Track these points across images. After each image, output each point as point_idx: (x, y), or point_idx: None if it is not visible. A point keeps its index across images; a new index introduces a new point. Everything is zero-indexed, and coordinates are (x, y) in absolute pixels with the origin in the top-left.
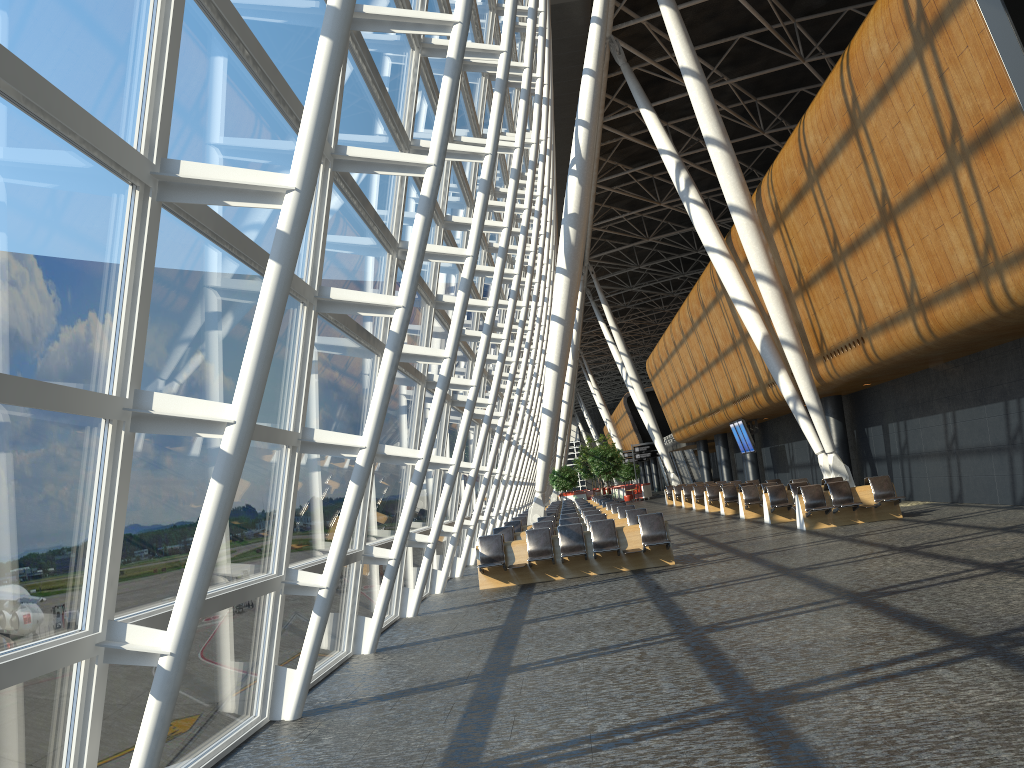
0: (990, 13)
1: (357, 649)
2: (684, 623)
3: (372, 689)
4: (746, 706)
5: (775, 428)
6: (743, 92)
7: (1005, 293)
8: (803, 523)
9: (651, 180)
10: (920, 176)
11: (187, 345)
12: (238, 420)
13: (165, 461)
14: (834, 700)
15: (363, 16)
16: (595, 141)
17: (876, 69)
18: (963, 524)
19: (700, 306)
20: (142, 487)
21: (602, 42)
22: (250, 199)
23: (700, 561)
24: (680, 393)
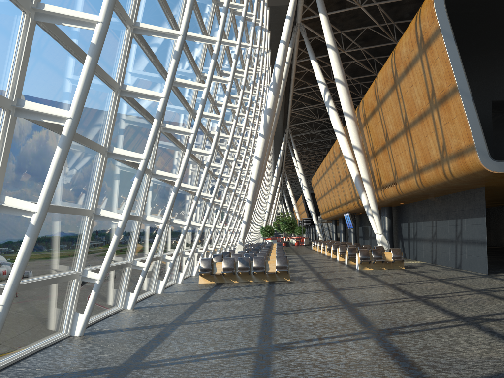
0: (448, 43)
1: (125, 306)
2: (269, 309)
3: (120, 326)
4: (262, 349)
5: (365, 218)
6: (368, 54)
7: (449, 171)
8: (358, 266)
9: None
10: (419, 112)
11: (30, 174)
12: (38, 211)
13: (15, 222)
14: (298, 350)
15: (139, 27)
16: (287, 73)
17: (404, 59)
18: (425, 275)
19: (333, 156)
20: (2, 233)
21: (290, 28)
22: (52, 119)
23: (301, 280)
24: (324, 196)
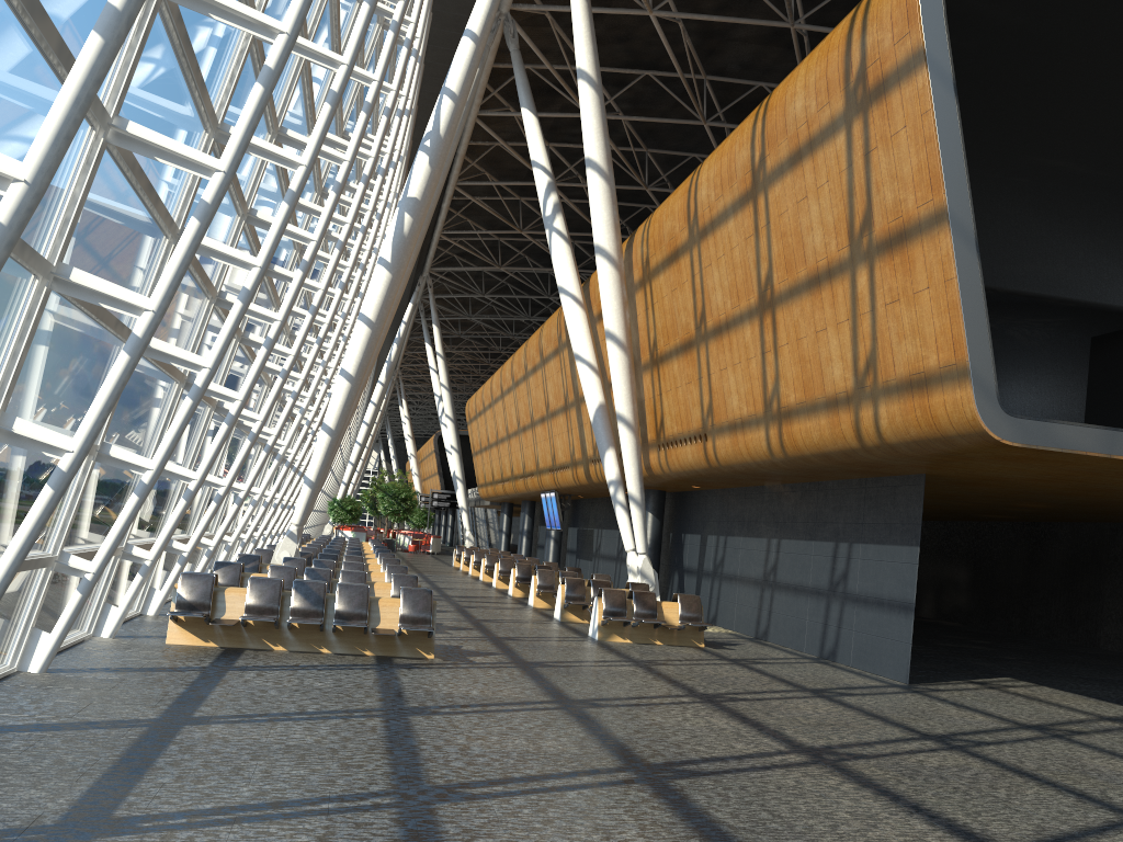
0: (940, 94)
1: None
2: (412, 774)
3: None
4: None
5: (588, 509)
6: (636, 137)
7: (875, 424)
8: (597, 631)
9: (518, 203)
10: (814, 266)
11: None
12: None
13: None
14: None
15: None
16: (462, 127)
17: (795, 128)
18: (770, 673)
19: (538, 354)
20: None
21: (495, 5)
22: None
23: (466, 661)
24: (496, 445)
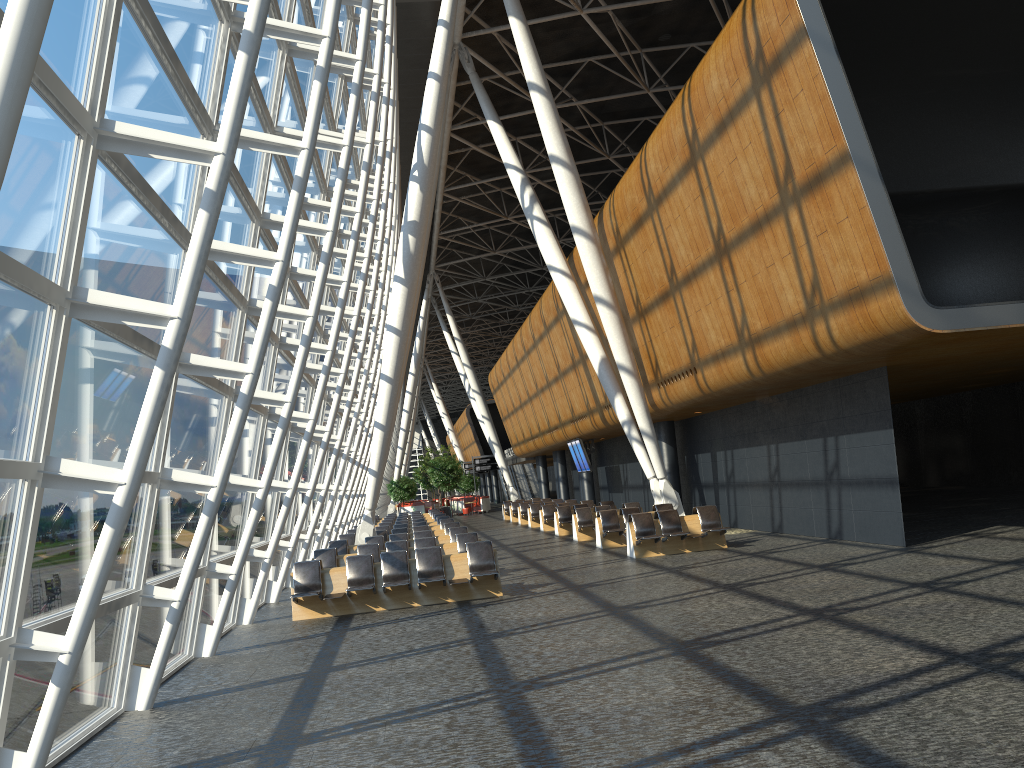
0: (824, 59)
1: (130, 704)
2: (503, 676)
3: (132, 766)
4: None
5: (611, 448)
6: (591, 115)
7: (829, 336)
8: (633, 551)
9: (499, 193)
10: (754, 214)
11: None
12: None
13: None
14: None
15: None
16: (440, 148)
17: (716, 103)
18: (783, 558)
19: (542, 324)
20: None
21: (449, 47)
22: None
23: (529, 593)
24: (521, 408)
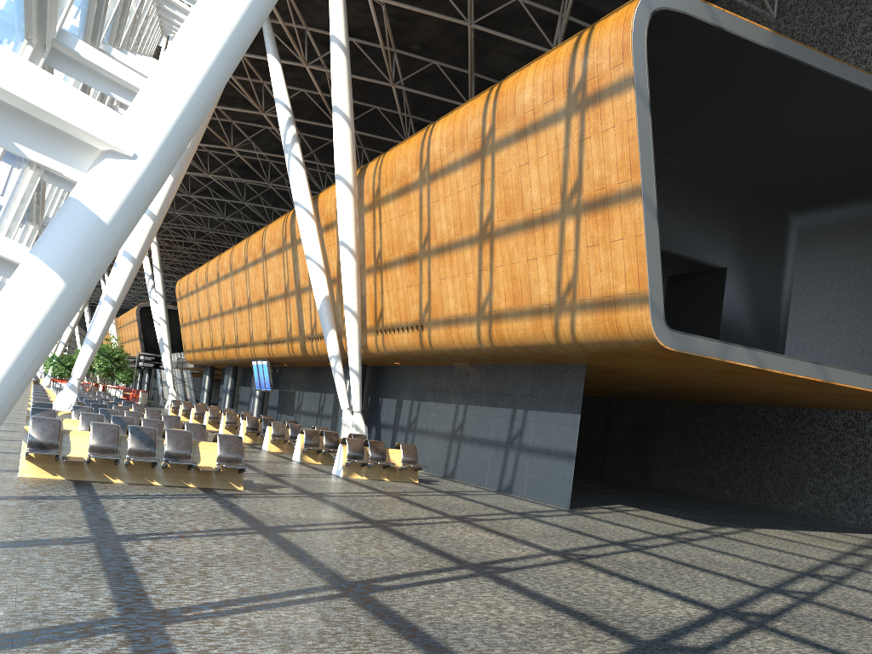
0: (641, 109)
1: None
2: (330, 574)
3: None
4: None
5: (290, 375)
6: None
7: (571, 329)
8: (341, 470)
9: (228, 124)
10: (530, 213)
11: None
12: (143, 156)
13: None
14: None
15: None
16: None
17: (523, 113)
18: (479, 501)
19: (261, 251)
20: None
21: None
22: None
23: (269, 492)
24: (207, 320)
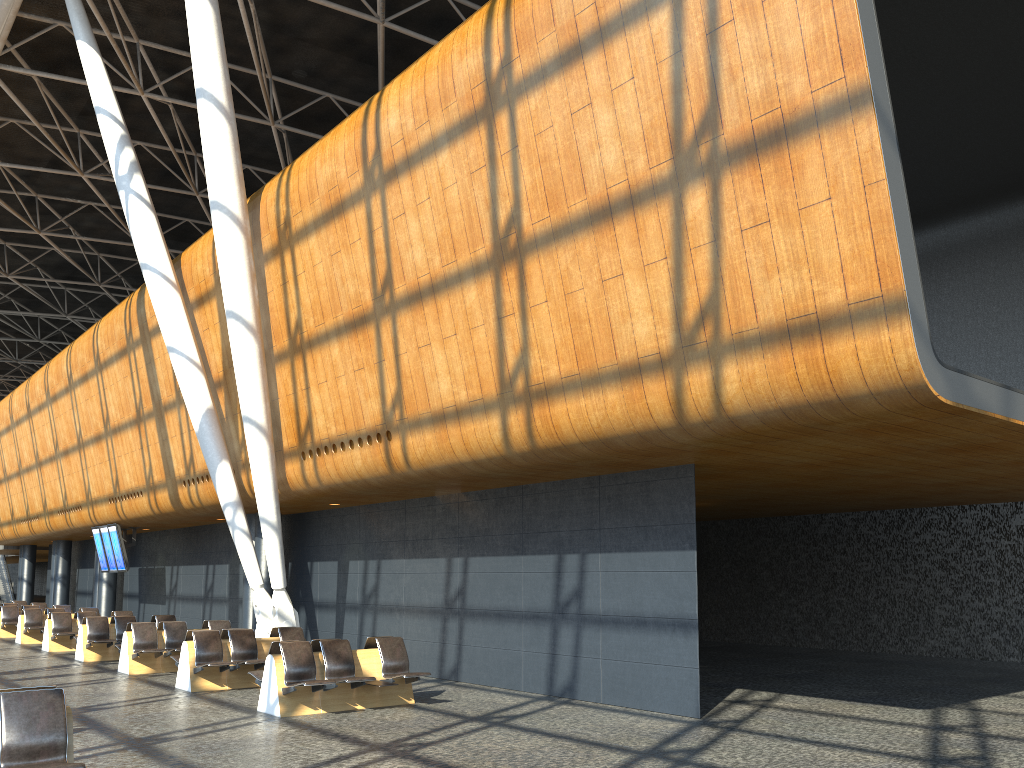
0: None
1: None
2: None
3: None
4: None
5: (155, 544)
6: (185, 137)
7: (713, 392)
8: (277, 704)
9: (32, 202)
10: (602, 195)
11: None
12: None
13: None
14: None
15: None
16: None
17: (572, 15)
18: (555, 733)
19: (92, 358)
20: None
21: None
22: None
23: None
24: (18, 477)
